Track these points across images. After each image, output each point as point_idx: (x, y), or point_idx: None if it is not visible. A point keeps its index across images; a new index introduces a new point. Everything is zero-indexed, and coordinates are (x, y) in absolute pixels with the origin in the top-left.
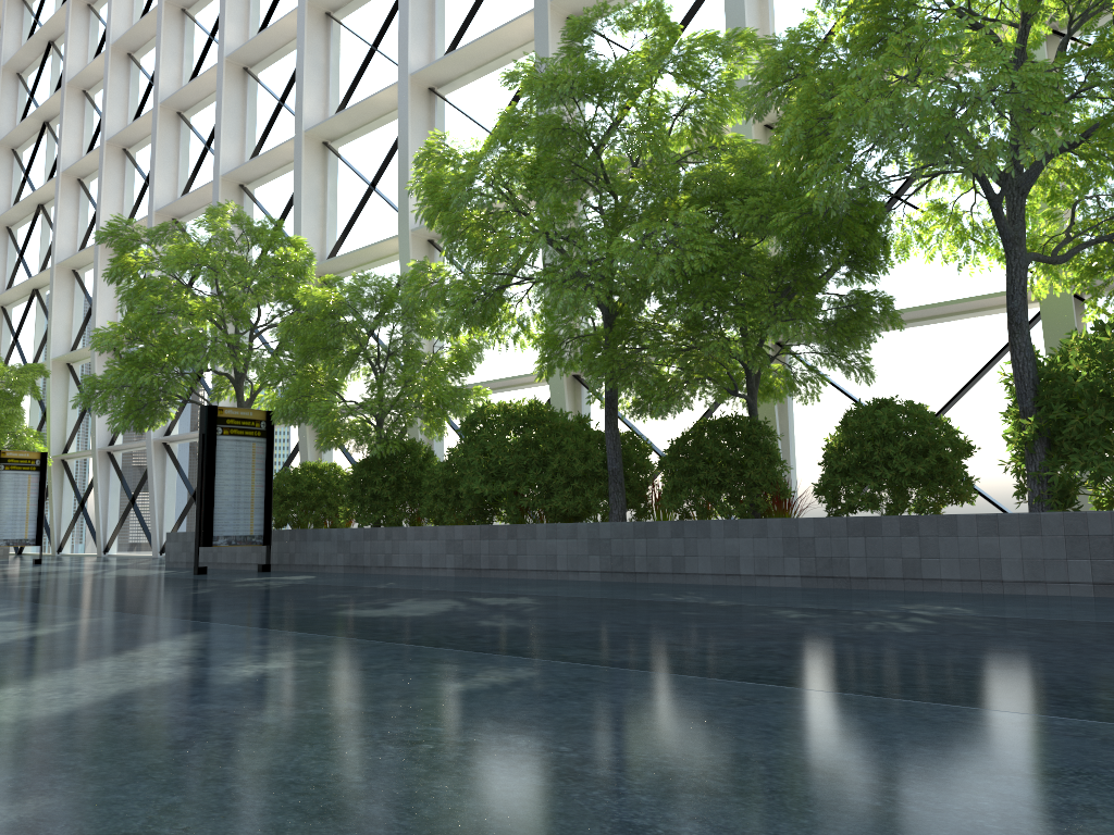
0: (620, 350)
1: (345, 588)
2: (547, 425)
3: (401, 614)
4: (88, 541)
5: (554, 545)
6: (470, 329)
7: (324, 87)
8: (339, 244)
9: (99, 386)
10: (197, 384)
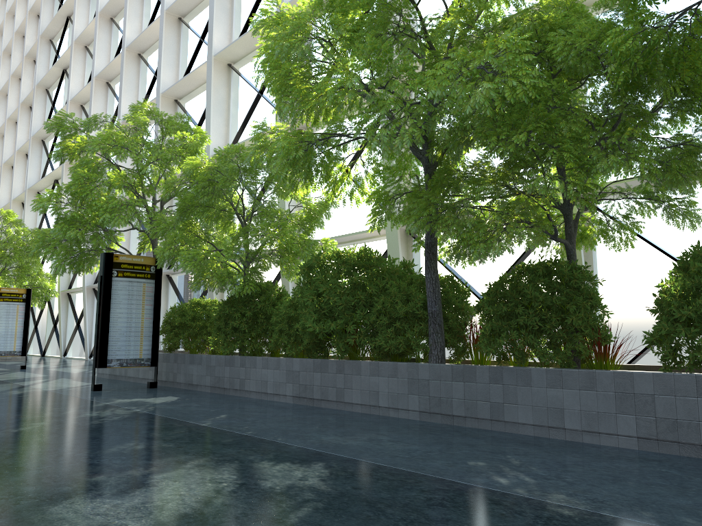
0: (437, 193)
1: (166, 426)
2: (374, 270)
3: (115, 525)
4: (82, 349)
5: (376, 382)
6: (307, 185)
7: (229, 24)
8: (238, 137)
9: (46, 239)
10: (114, 237)
